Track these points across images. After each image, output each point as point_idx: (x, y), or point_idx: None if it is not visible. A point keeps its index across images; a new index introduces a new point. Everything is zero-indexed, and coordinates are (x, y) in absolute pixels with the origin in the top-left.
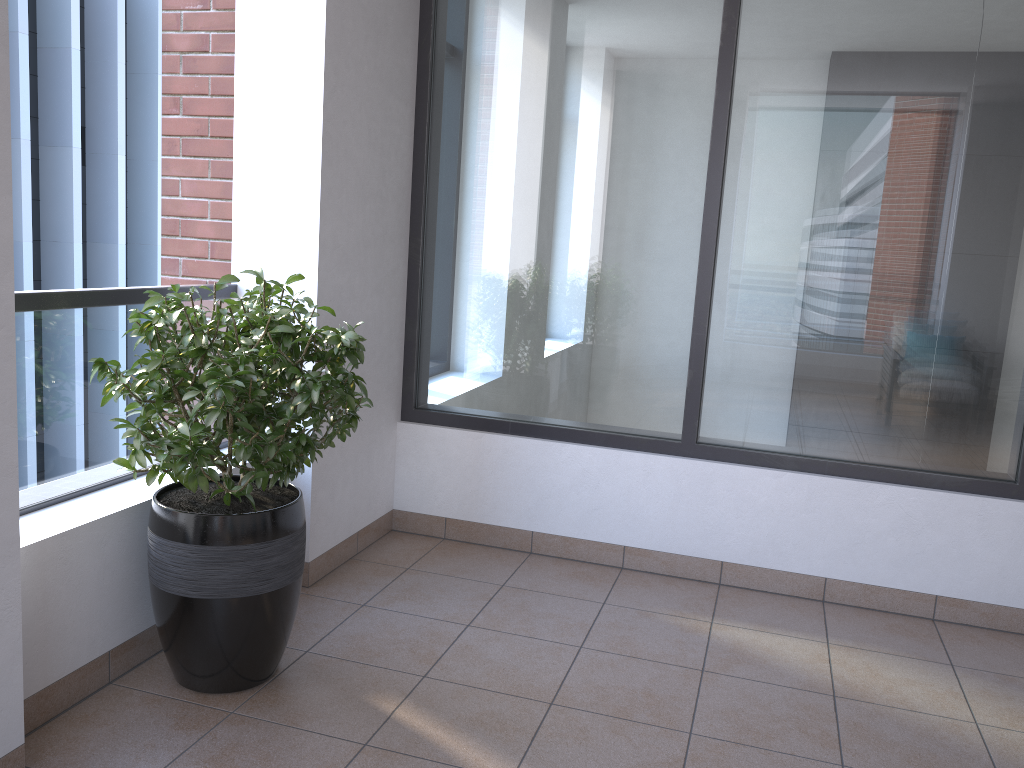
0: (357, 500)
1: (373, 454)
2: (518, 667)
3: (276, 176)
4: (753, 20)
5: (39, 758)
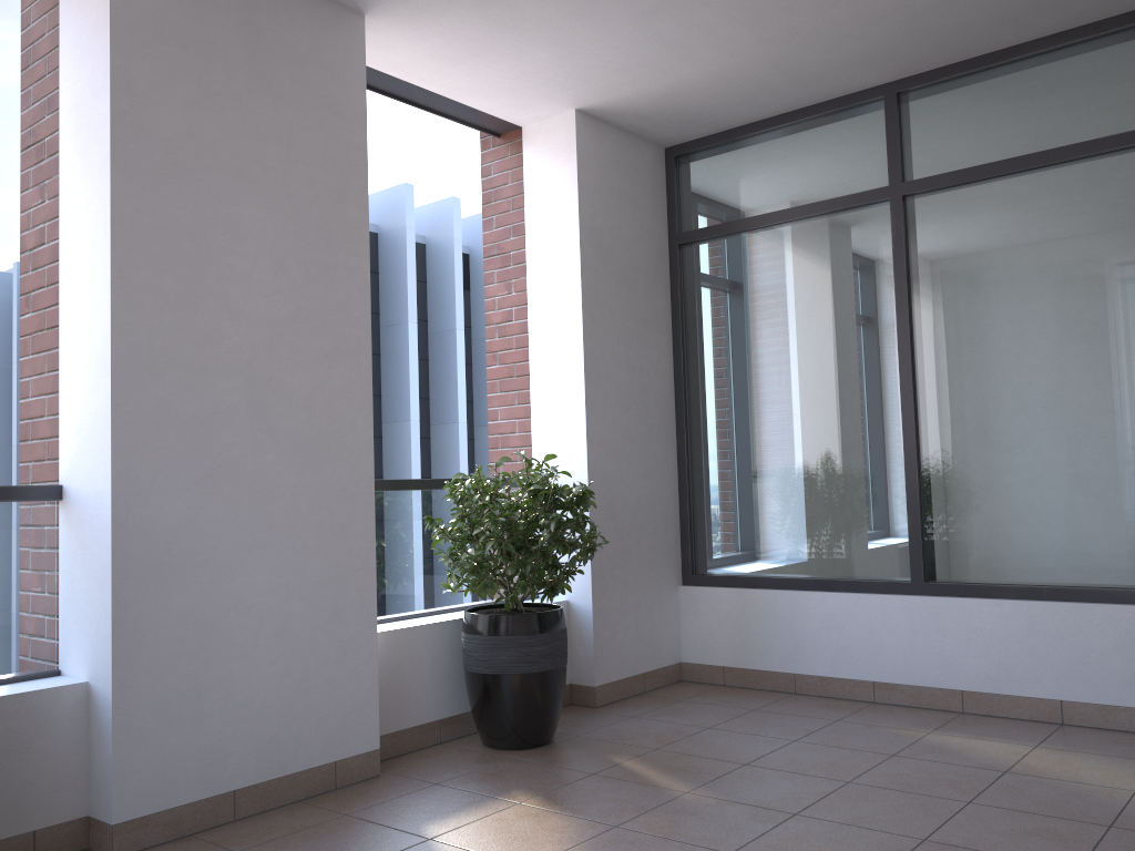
0: (640, 645)
1: (654, 609)
2: (733, 748)
3: (557, 396)
4: (917, 224)
5: (390, 768)
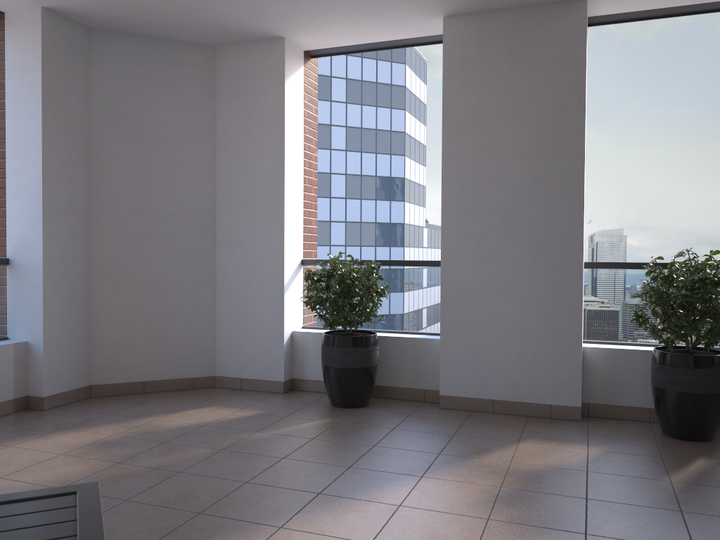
0: None
1: None
2: None
3: None
4: None
5: (593, 420)
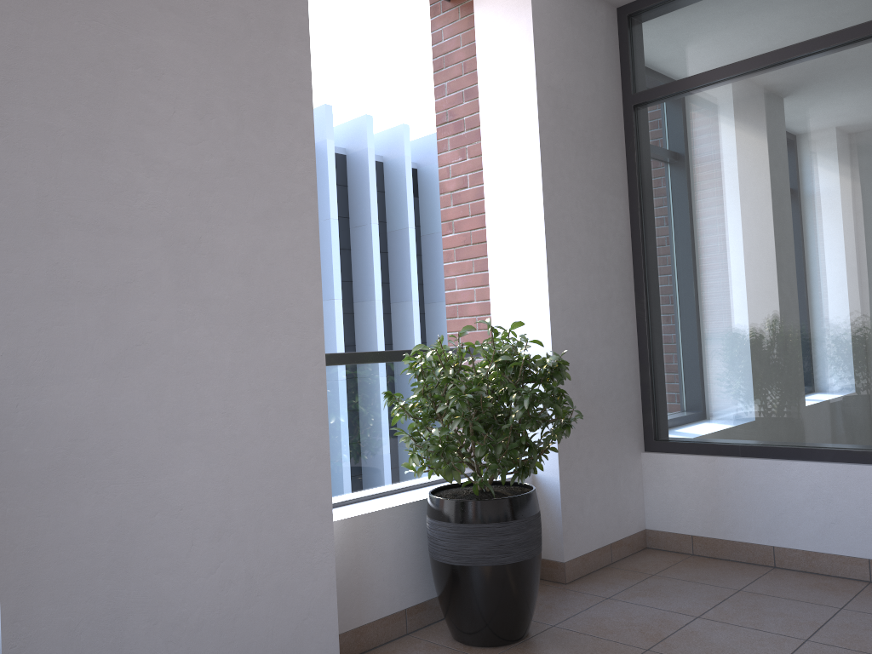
0: (607, 516)
1: (619, 478)
2: (737, 650)
3: (516, 262)
4: None
5: None
